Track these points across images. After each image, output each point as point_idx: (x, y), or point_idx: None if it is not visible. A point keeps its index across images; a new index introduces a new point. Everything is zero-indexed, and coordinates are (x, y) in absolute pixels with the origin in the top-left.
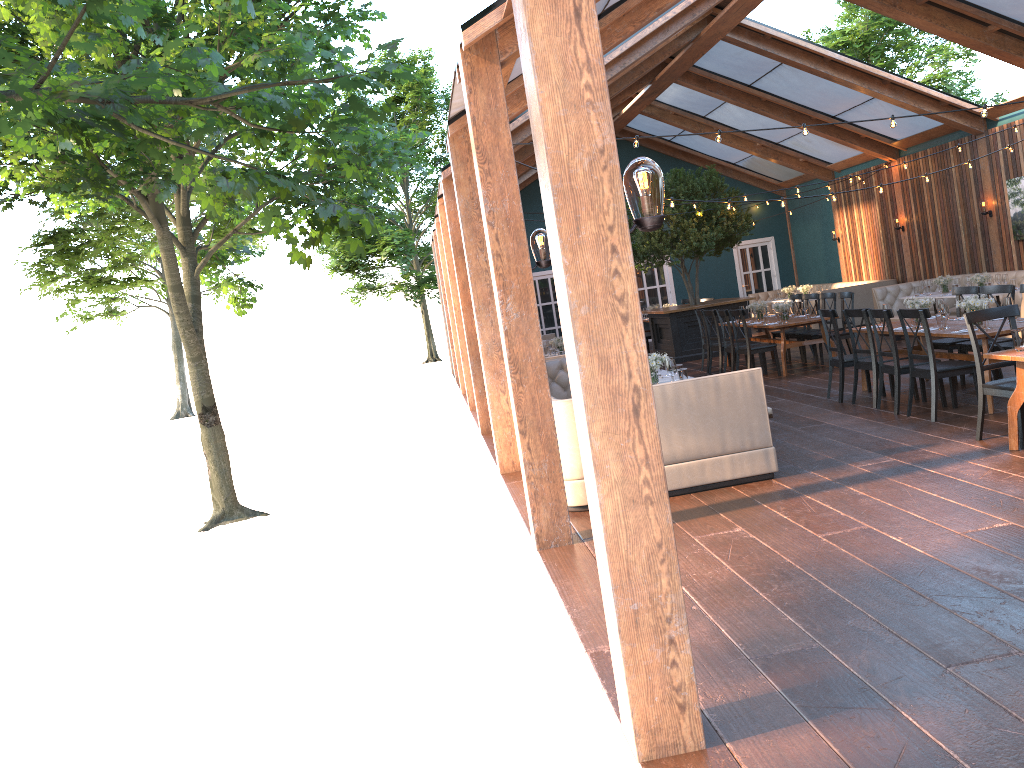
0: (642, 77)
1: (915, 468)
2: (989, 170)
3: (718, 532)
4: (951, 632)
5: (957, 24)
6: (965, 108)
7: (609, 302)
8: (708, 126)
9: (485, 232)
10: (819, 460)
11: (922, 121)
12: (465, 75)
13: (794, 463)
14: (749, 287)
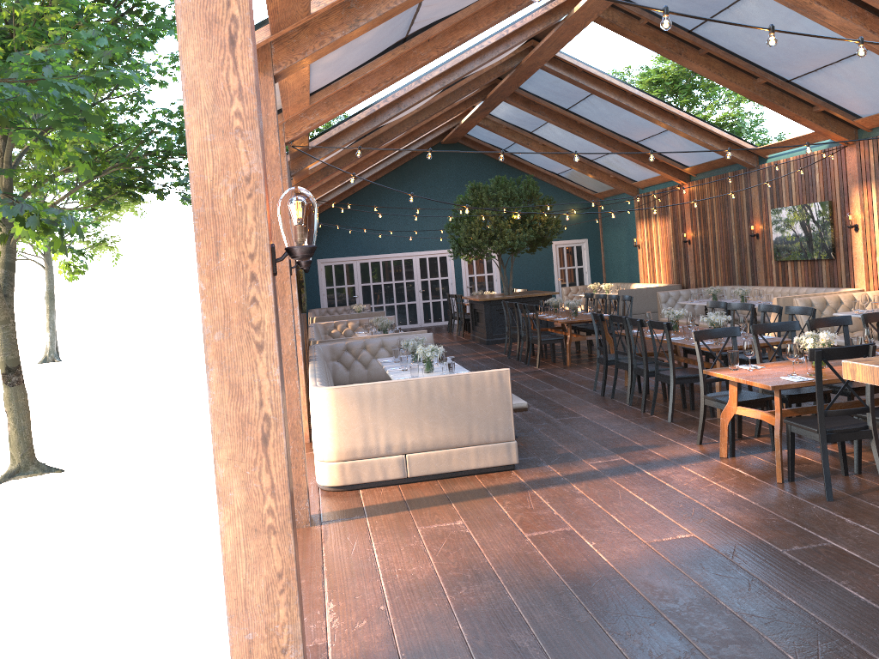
0: (476, 94)
1: (636, 469)
2: (758, 199)
3: (441, 524)
4: (595, 654)
5: (732, 74)
6: (741, 145)
7: (245, 329)
8: (535, 141)
9: None
10: (560, 454)
11: (707, 153)
12: None
13: (538, 455)
14: (564, 281)
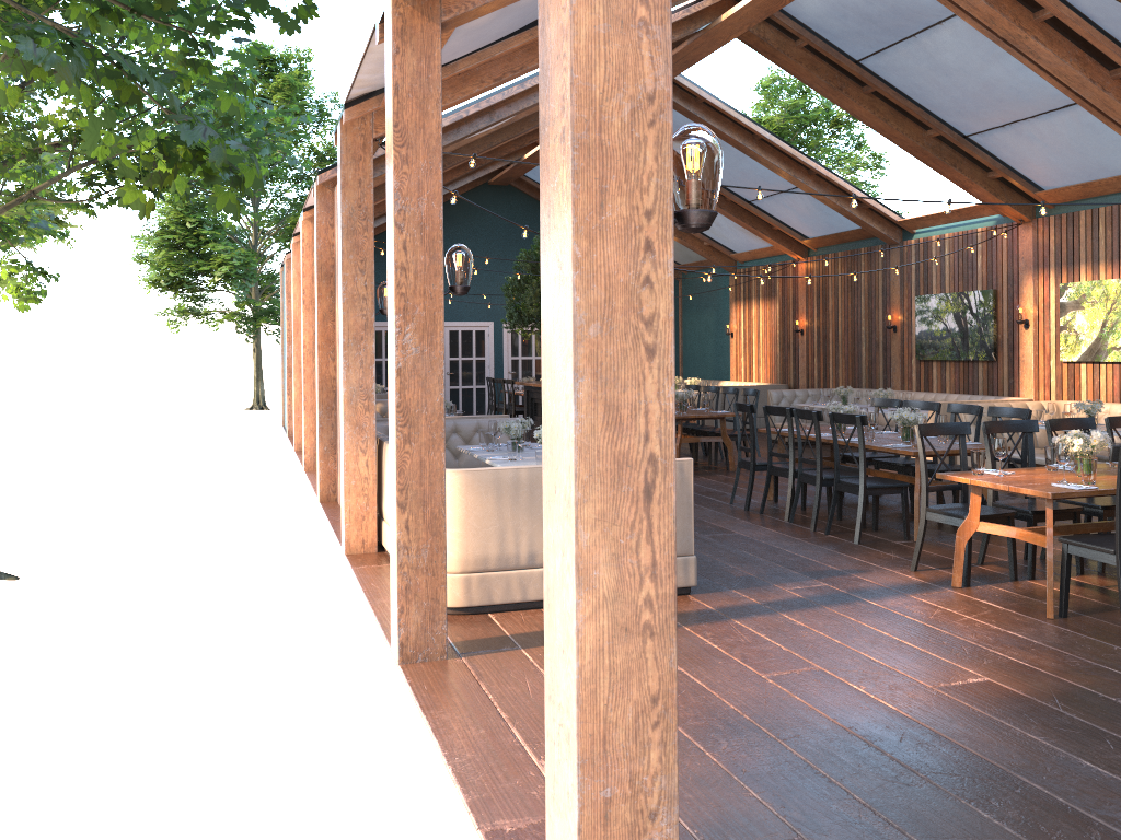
0: None
1: (853, 598)
2: (899, 283)
3: None
4: (968, 830)
5: (899, 122)
6: (885, 214)
7: (632, 324)
8: None
9: (388, 237)
10: (739, 576)
11: (839, 221)
12: (394, 29)
13: (710, 577)
14: None
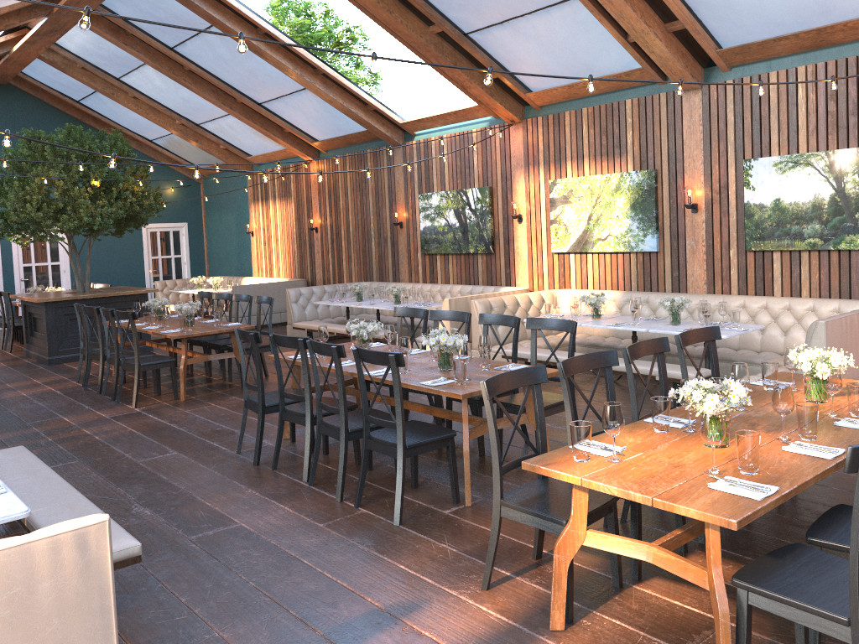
0: (37, 5)
1: None
2: (404, 182)
3: None
4: None
5: (403, 15)
6: (389, 116)
7: None
8: (123, 91)
9: None
10: None
11: (346, 124)
12: None
13: None
14: (157, 273)
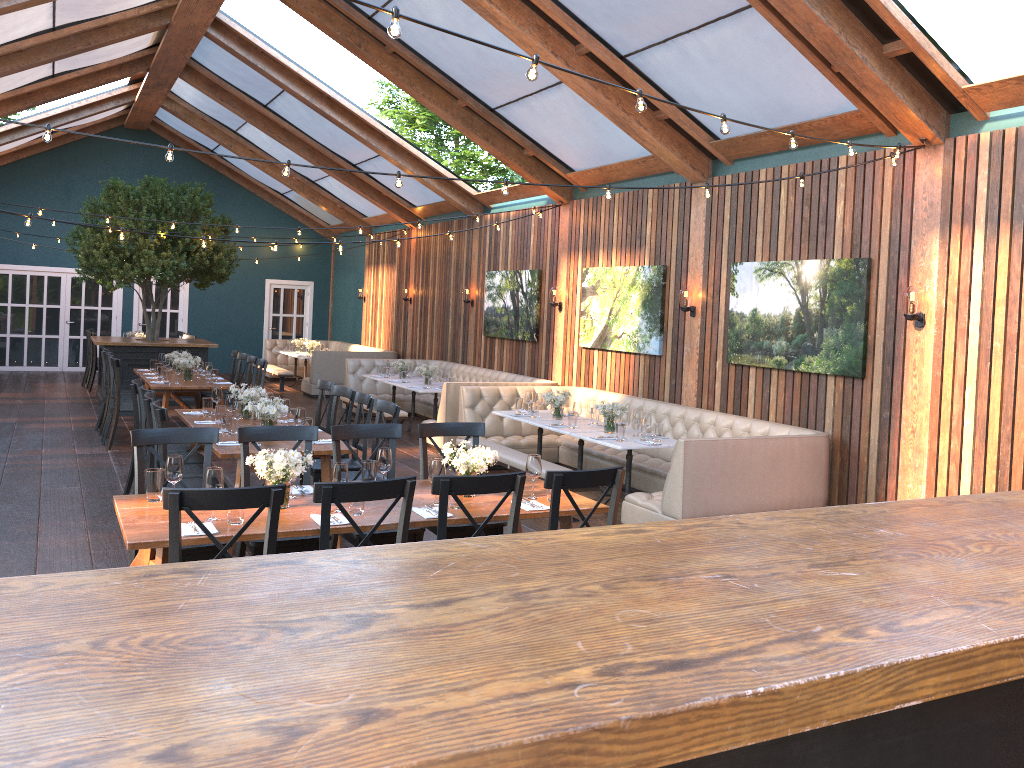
0: (139, 60)
1: None
2: (478, 258)
3: None
4: None
5: (426, 88)
6: (461, 187)
7: None
8: (241, 143)
9: None
10: None
11: (430, 191)
12: None
13: None
14: (277, 331)
